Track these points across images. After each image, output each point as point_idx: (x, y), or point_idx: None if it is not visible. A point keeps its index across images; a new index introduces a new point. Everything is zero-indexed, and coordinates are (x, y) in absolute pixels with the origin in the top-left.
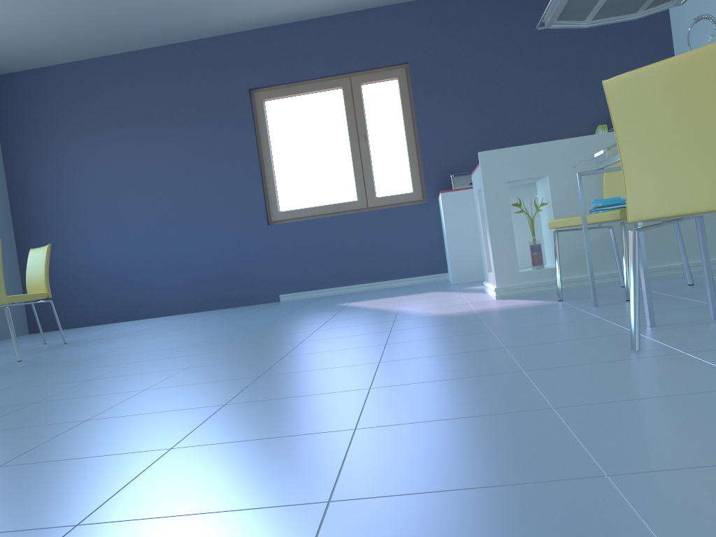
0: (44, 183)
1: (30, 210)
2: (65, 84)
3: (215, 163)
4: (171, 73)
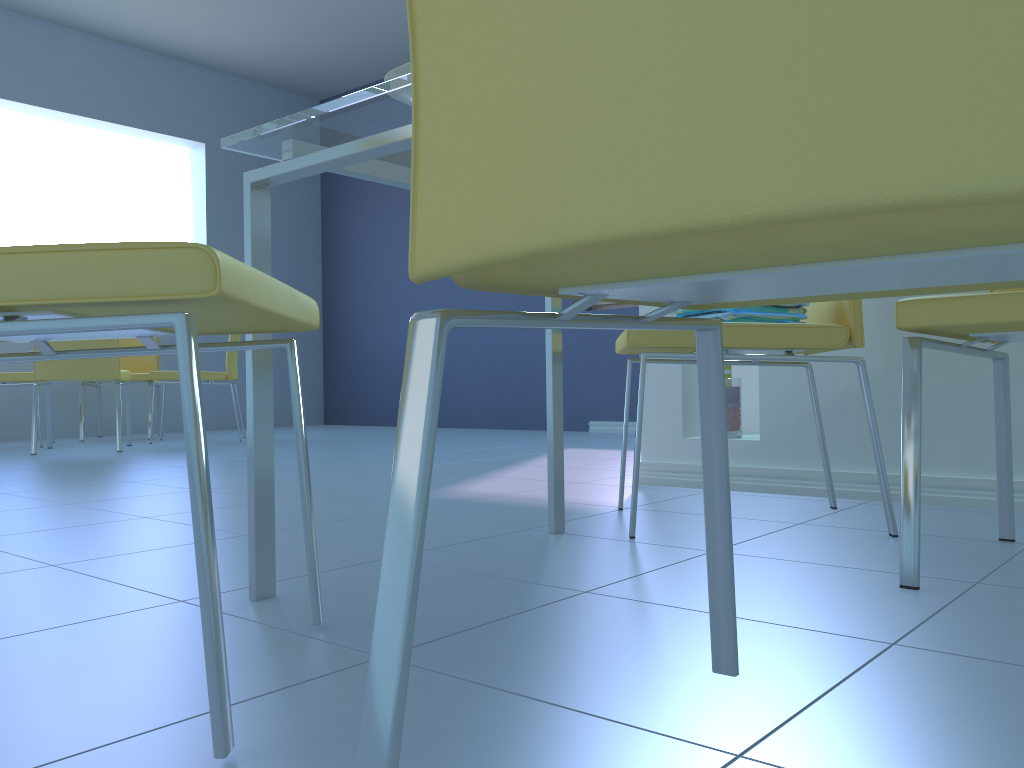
0: (353, 235)
1: (338, 269)
2: None
3: None
4: None
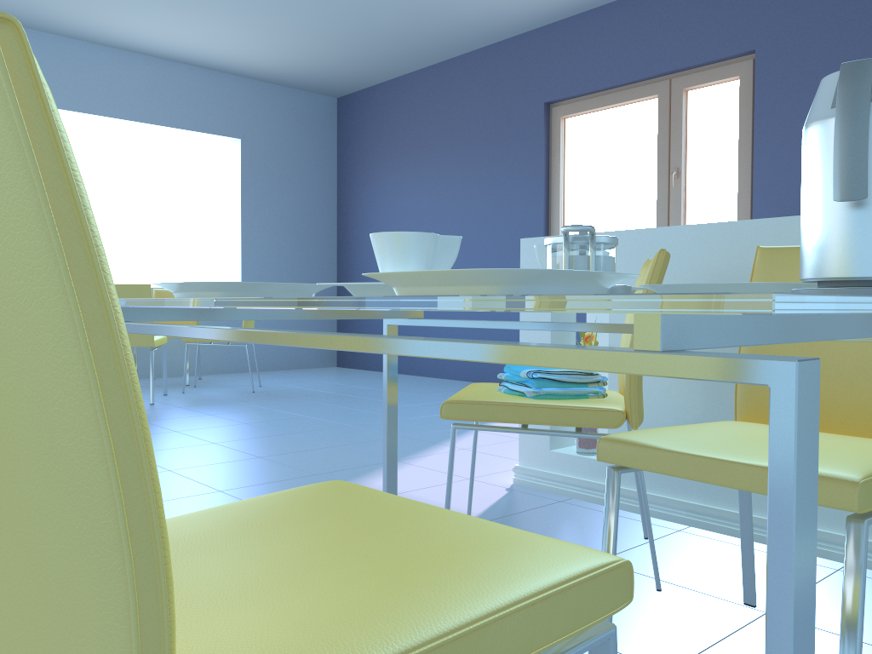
0: (361, 212)
1: (349, 240)
2: (386, 104)
3: (500, 200)
4: (472, 86)
